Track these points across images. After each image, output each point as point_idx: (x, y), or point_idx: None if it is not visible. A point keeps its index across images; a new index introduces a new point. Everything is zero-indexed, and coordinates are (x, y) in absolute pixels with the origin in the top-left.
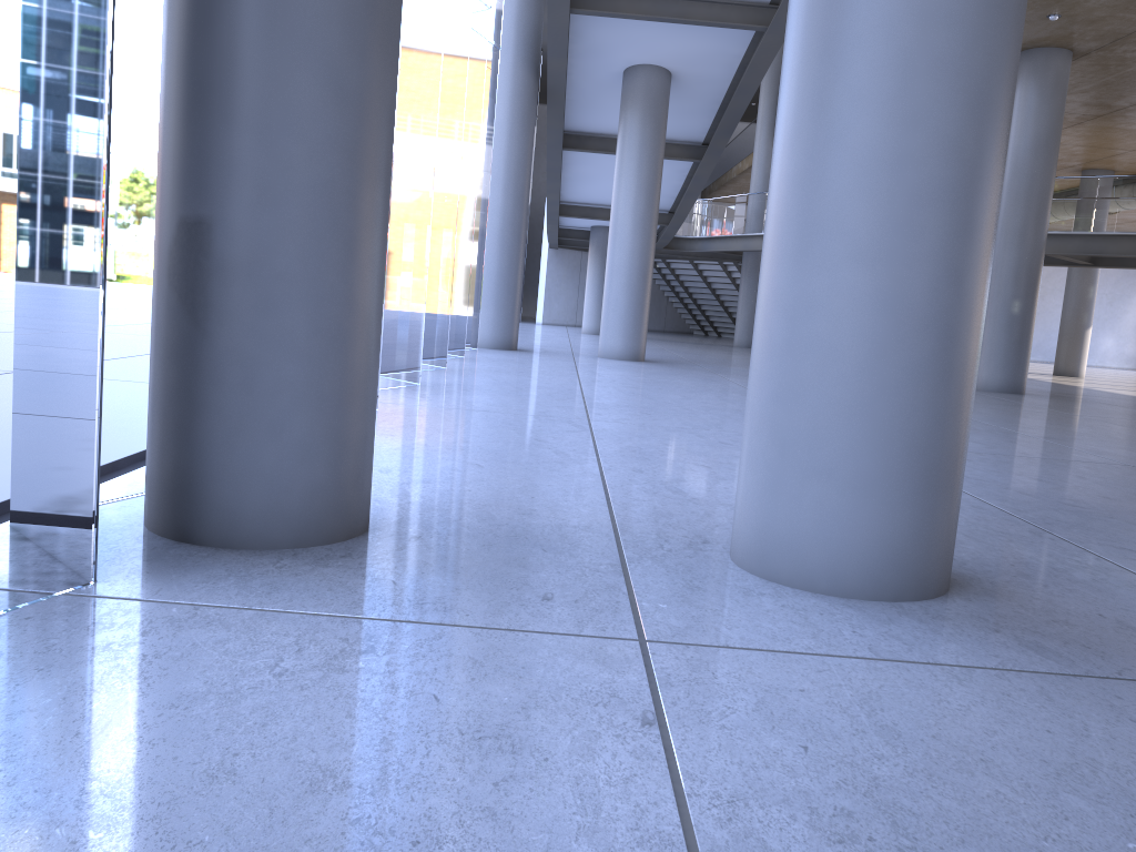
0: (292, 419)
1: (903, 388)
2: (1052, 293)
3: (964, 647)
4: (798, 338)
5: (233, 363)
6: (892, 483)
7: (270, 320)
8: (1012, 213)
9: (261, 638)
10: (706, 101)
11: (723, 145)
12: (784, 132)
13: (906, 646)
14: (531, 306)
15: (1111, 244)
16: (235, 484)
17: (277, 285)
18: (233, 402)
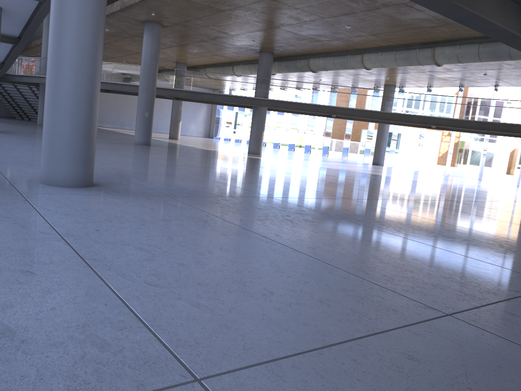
0: None
1: (78, 141)
2: None
3: (91, 192)
4: (53, 130)
5: None
6: (77, 162)
7: None
8: (144, 80)
9: None
10: (19, 21)
11: (28, 40)
12: (48, 82)
13: (78, 192)
14: None
15: (179, 93)
16: None
17: None
18: None
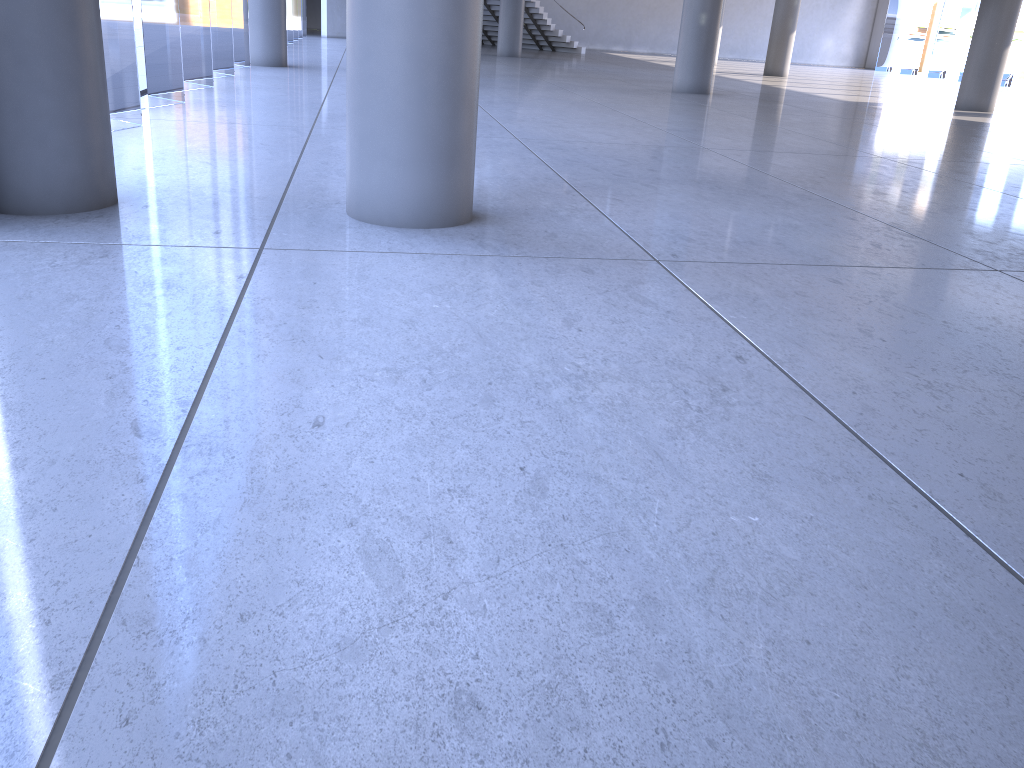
0: (51, 134)
1: (421, 103)
2: None
3: (444, 246)
4: (362, 74)
5: (6, 99)
6: (420, 160)
7: (25, 71)
8: None
9: (44, 253)
10: None
11: None
12: None
13: (411, 247)
14: (320, 19)
15: None
16: (21, 175)
17: (26, 48)
18: (10, 124)
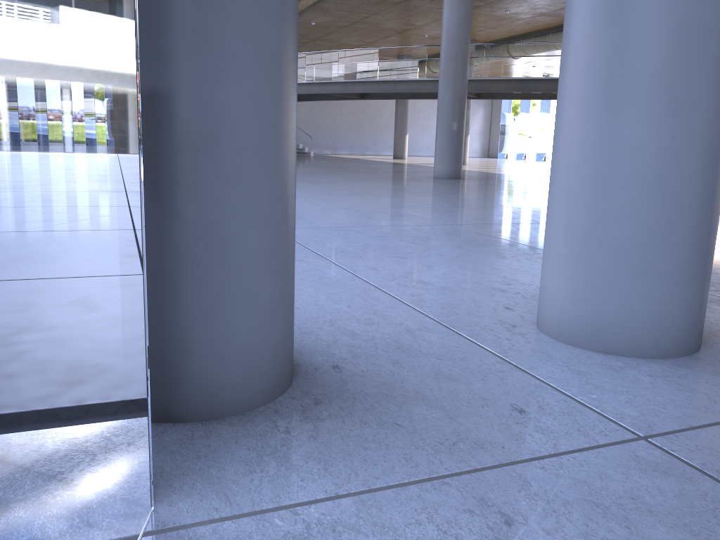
0: (259, 287)
1: (703, 203)
2: (433, 115)
3: None
4: (626, 171)
5: (205, 240)
6: (694, 272)
7: (238, 192)
8: (448, 67)
9: (406, 536)
10: None
11: None
12: (601, 8)
13: None
14: None
15: (494, 85)
16: (215, 357)
17: (243, 157)
18: (208, 278)
